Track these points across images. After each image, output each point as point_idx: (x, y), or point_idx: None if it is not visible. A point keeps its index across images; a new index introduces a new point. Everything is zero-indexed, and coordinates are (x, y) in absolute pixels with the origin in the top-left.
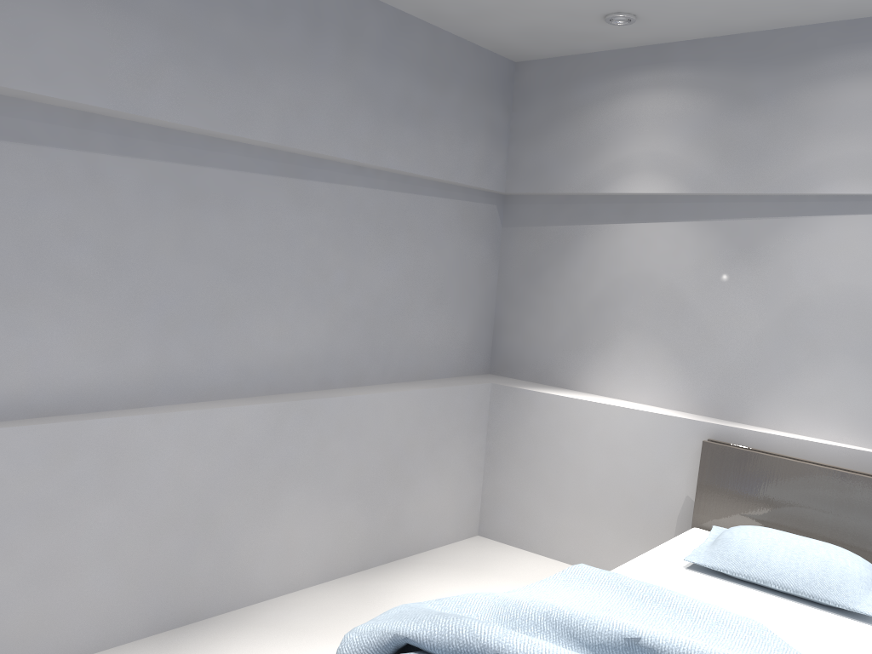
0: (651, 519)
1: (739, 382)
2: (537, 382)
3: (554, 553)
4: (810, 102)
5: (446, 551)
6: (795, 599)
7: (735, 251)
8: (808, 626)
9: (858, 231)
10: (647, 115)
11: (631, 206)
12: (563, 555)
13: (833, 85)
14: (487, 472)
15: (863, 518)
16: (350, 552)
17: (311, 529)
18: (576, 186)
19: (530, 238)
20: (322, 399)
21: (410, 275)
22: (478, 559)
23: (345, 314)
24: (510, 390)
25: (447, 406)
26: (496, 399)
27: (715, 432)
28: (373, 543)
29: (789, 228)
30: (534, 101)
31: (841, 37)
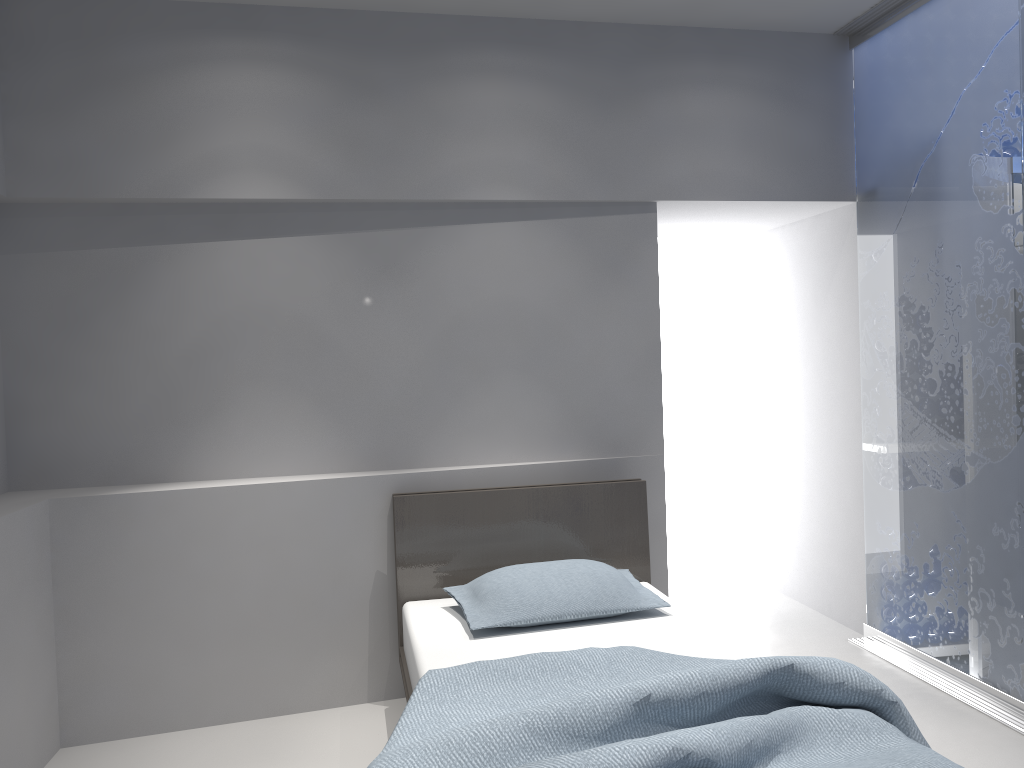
0: (337, 616)
1: (404, 422)
2: (108, 485)
3: (204, 717)
4: (439, 99)
5: None
6: (587, 623)
7: (375, 269)
8: (633, 637)
9: (501, 239)
10: (242, 96)
11: (227, 218)
12: (218, 715)
13: (460, 83)
14: (63, 641)
15: (570, 528)
16: None
17: None
18: (144, 188)
19: (58, 270)
20: None
21: None
22: None
23: None
24: (88, 502)
25: (7, 549)
26: (64, 522)
27: (399, 483)
28: None
29: (433, 239)
30: (44, 58)
31: (460, 33)
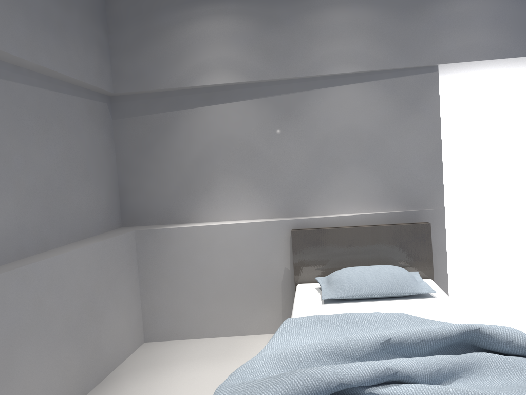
0: (265, 289)
1: (298, 192)
2: (162, 224)
3: (205, 333)
4: (311, 22)
5: (133, 360)
6: (387, 299)
7: (282, 114)
8: (409, 308)
9: (347, 94)
10: (213, 33)
11: (209, 94)
12: (211, 333)
13: (322, 12)
14: (143, 295)
15: (386, 248)
16: (73, 386)
17: (42, 378)
18: (170, 83)
19: (137, 125)
20: (32, 264)
21: (65, 157)
22: (159, 356)
23: (27, 192)
24: (151, 232)
25: (113, 252)
26: (141, 241)
27: (295, 224)
28: (86, 373)
29: (311, 97)
30: (126, 26)
31: None
